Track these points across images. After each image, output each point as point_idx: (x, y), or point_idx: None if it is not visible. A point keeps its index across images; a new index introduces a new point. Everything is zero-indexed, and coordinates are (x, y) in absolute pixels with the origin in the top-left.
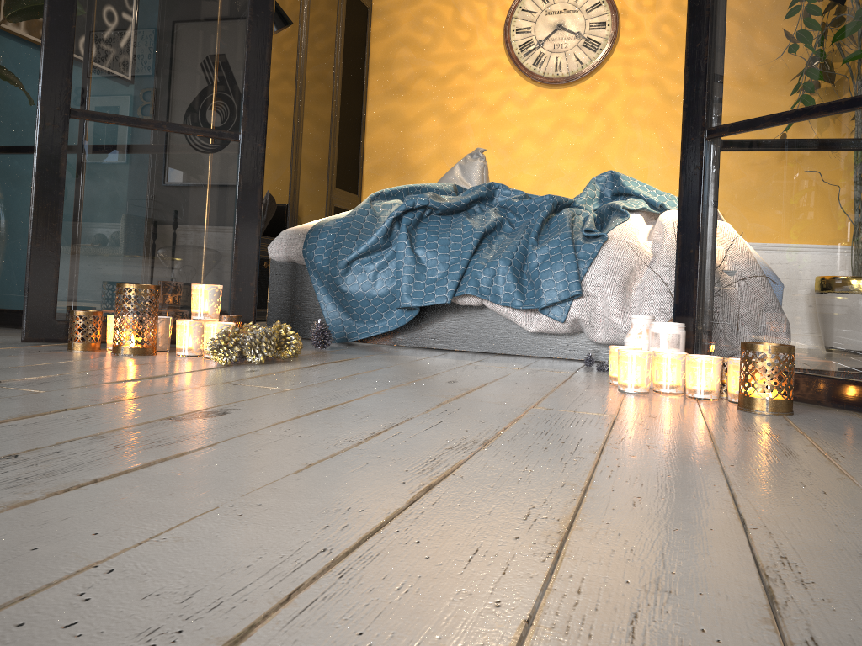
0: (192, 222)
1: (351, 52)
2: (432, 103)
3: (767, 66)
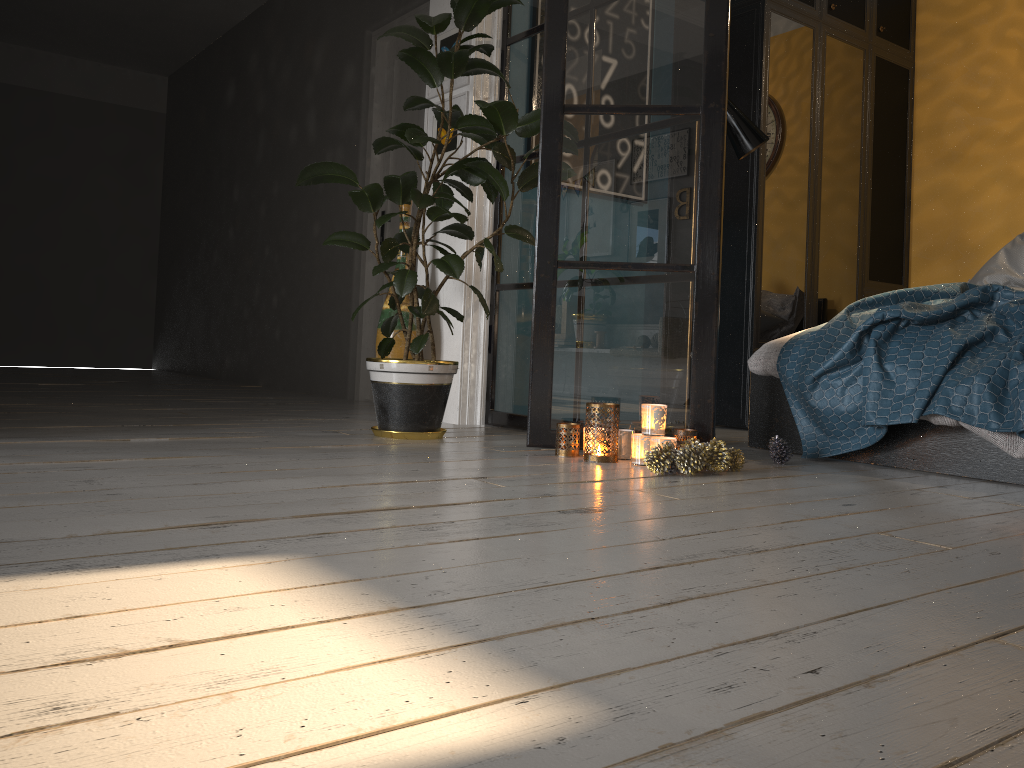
0: (654, 347)
1: (885, 126)
2: (994, 169)
3: None
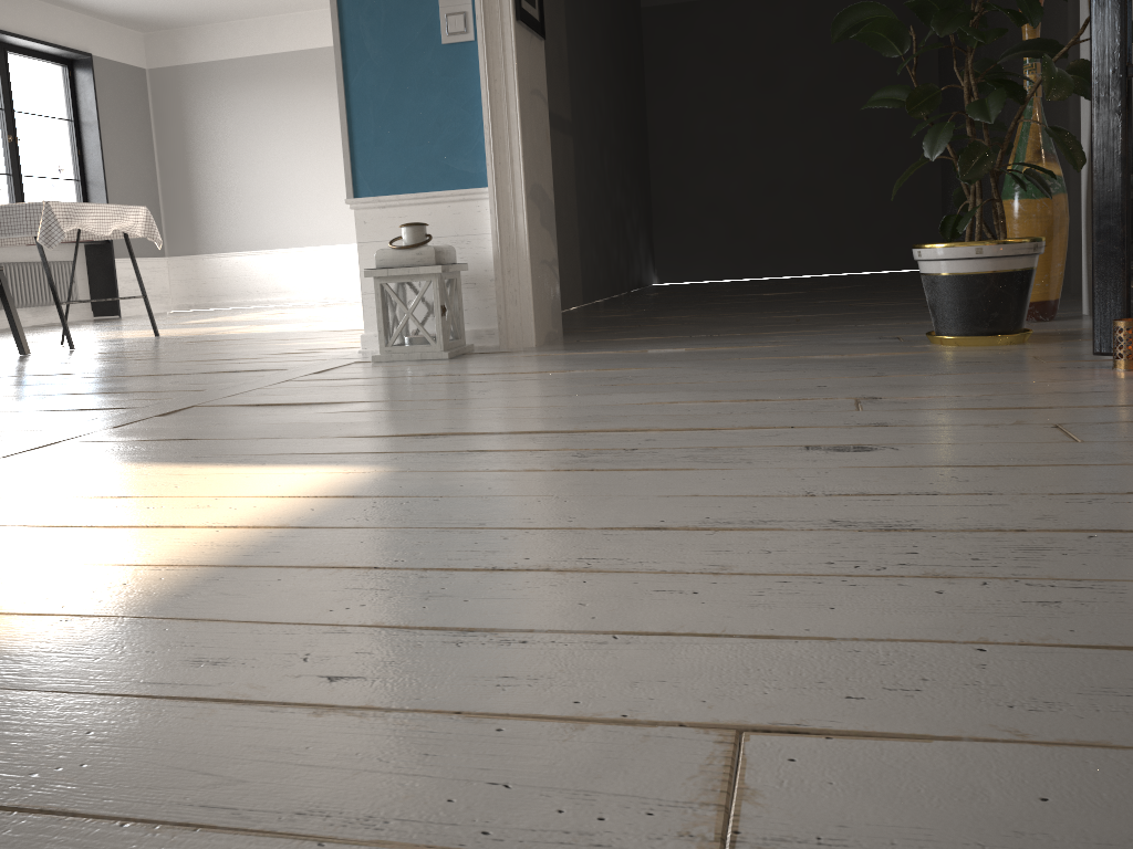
0: None
1: None
2: None
3: None
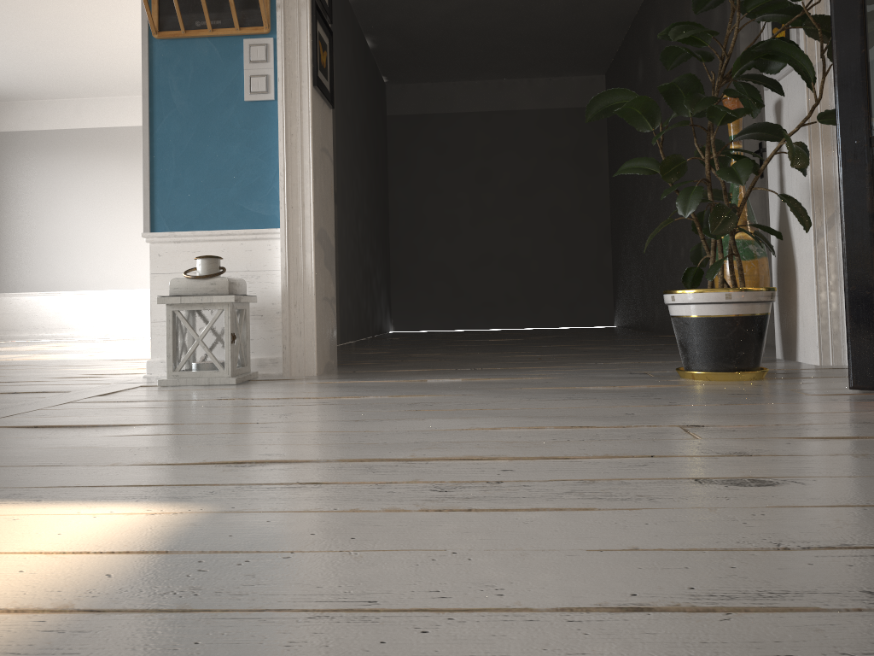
0: None
1: None
2: None
3: None
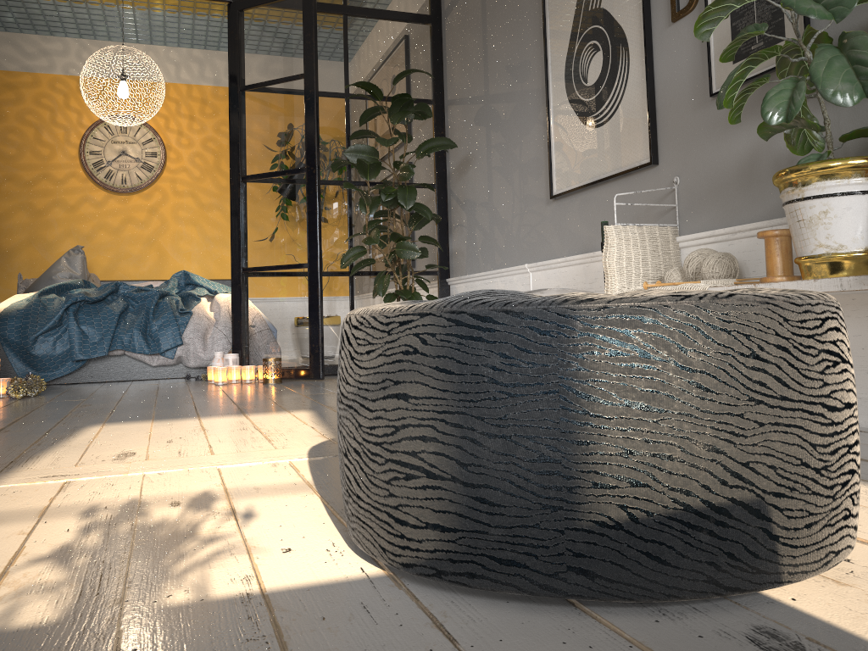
0: None
1: None
2: (20, 201)
3: (265, 245)
